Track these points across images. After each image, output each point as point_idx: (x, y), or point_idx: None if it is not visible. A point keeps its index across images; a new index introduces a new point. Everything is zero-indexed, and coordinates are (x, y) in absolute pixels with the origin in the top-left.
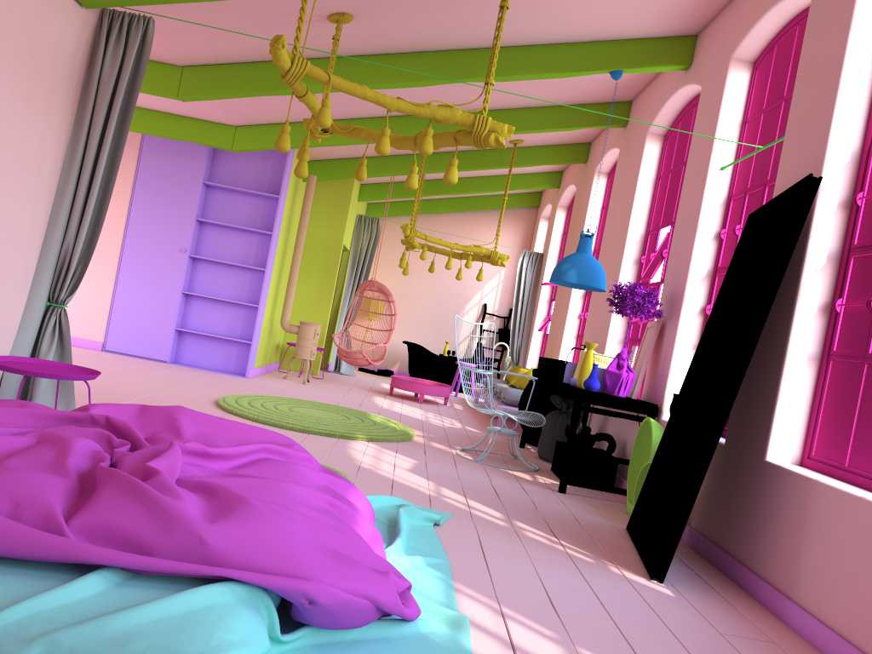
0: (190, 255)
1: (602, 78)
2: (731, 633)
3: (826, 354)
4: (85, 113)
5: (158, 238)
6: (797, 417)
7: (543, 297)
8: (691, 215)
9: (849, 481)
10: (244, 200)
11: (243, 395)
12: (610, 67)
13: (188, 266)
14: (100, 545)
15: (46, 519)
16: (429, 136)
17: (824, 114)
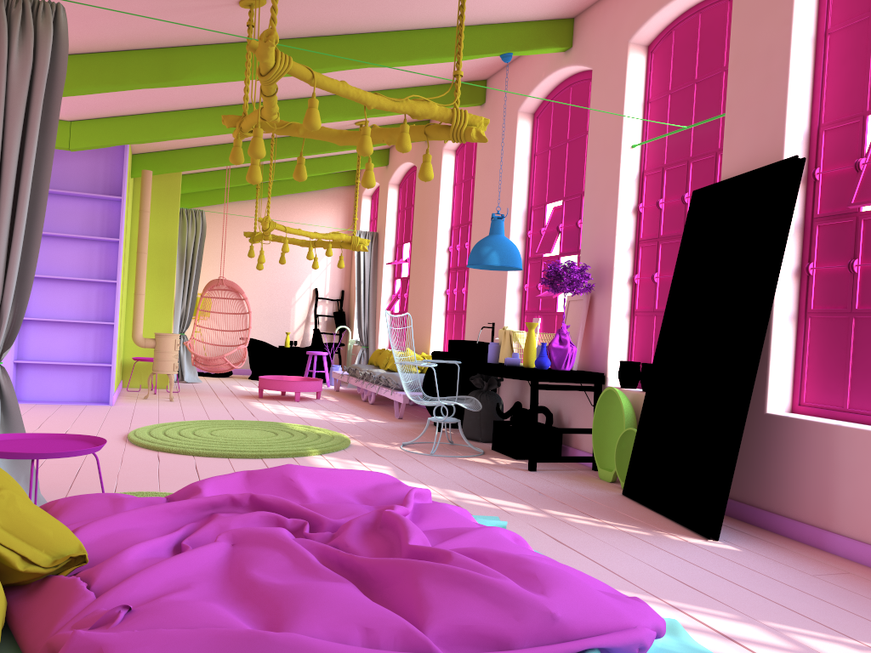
0: None
1: (472, 59)
2: (818, 573)
3: (803, 312)
4: None
5: None
6: (785, 371)
7: (386, 276)
8: (607, 192)
9: (855, 421)
10: (77, 205)
11: (148, 427)
12: (502, 50)
13: None
14: (458, 650)
15: (405, 637)
16: (407, 133)
17: (776, 99)
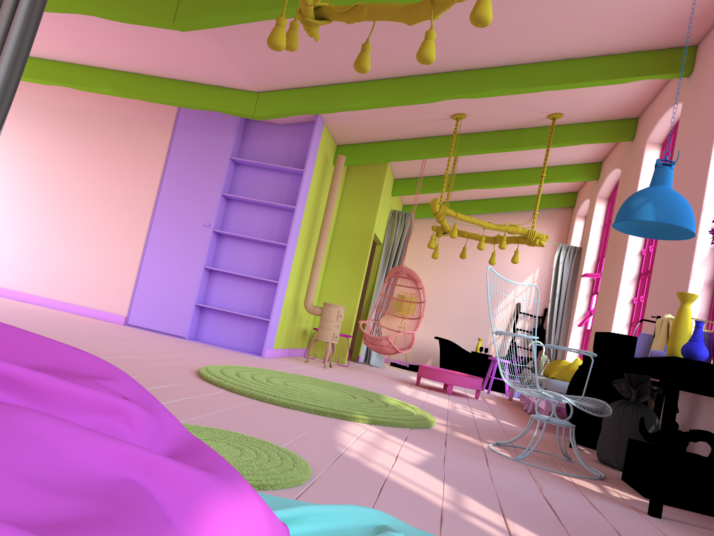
0: (214, 230)
1: (667, 3)
2: None
3: None
4: None
5: (185, 212)
6: None
7: (583, 291)
8: None
9: None
10: (271, 177)
11: (238, 366)
12: None
13: (212, 241)
14: None
15: None
16: None
17: None
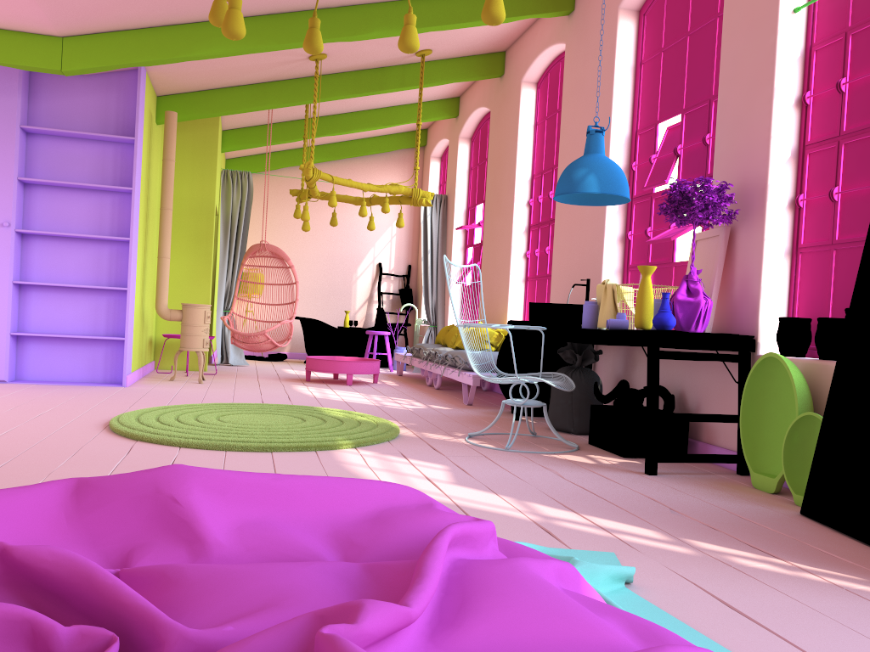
0: (17, 231)
1: None
2: None
3: None
4: None
5: None
6: None
7: (457, 244)
8: (756, 80)
9: None
10: (84, 149)
11: (143, 410)
12: None
13: (16, 245)
14: None
15: None
16: None
17: None
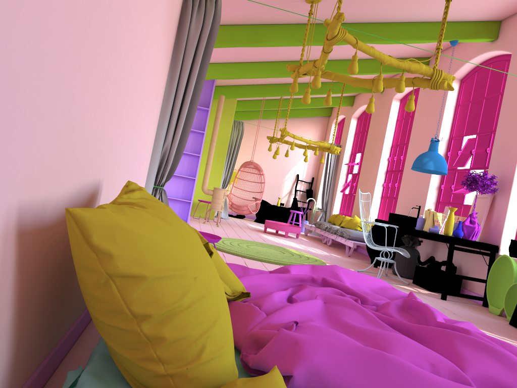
0: None
1: (426, 43)
2: None
3: None
4: (179, 57)
5: None
6: None
7: (343, 172)
8: (514, 131)
9: None
10: None
11: None
12: (452, 38)
13: None
14: None
15: (454, 374)
16: (403, 81)
17: None
